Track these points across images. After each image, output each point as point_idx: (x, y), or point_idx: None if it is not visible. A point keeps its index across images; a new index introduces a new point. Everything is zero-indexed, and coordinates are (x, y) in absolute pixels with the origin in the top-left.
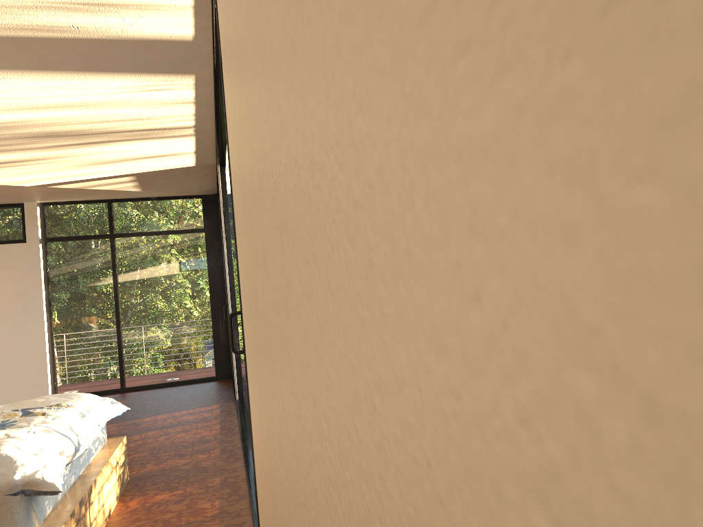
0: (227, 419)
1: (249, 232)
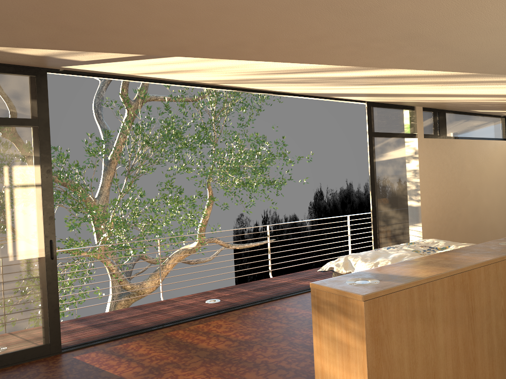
0: (169, 330)
1: (441, 189)
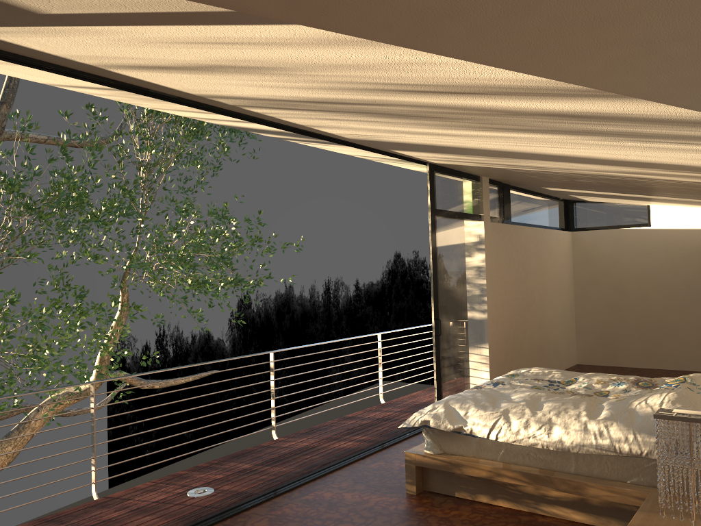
0: None
1: (508, 295)
